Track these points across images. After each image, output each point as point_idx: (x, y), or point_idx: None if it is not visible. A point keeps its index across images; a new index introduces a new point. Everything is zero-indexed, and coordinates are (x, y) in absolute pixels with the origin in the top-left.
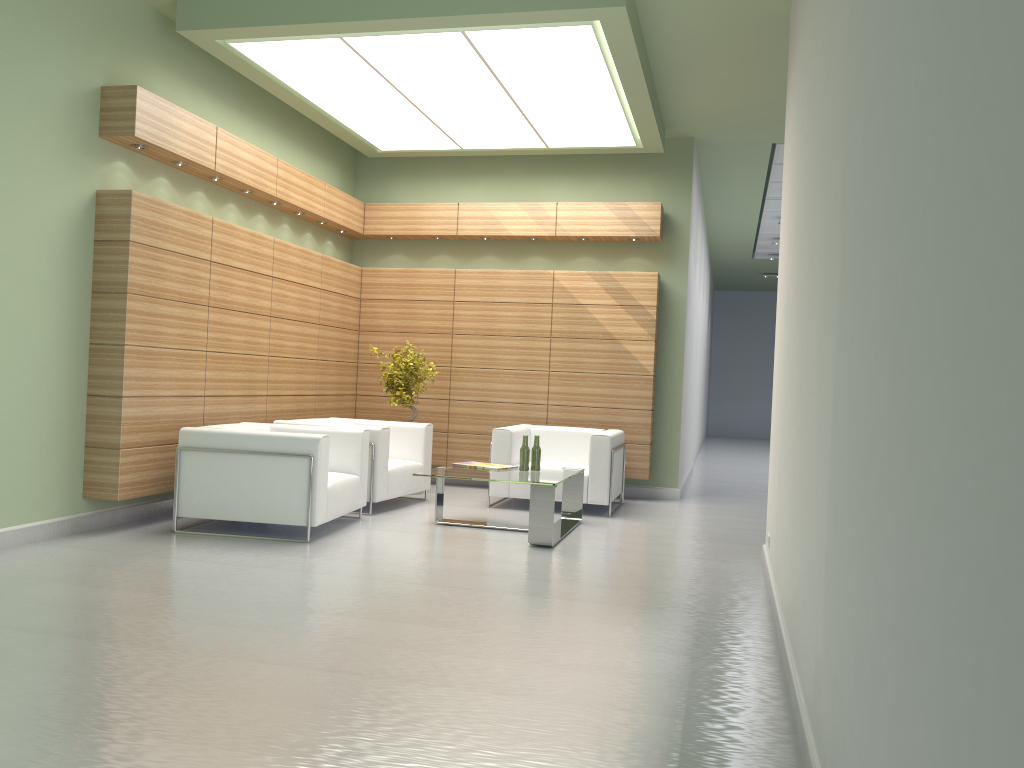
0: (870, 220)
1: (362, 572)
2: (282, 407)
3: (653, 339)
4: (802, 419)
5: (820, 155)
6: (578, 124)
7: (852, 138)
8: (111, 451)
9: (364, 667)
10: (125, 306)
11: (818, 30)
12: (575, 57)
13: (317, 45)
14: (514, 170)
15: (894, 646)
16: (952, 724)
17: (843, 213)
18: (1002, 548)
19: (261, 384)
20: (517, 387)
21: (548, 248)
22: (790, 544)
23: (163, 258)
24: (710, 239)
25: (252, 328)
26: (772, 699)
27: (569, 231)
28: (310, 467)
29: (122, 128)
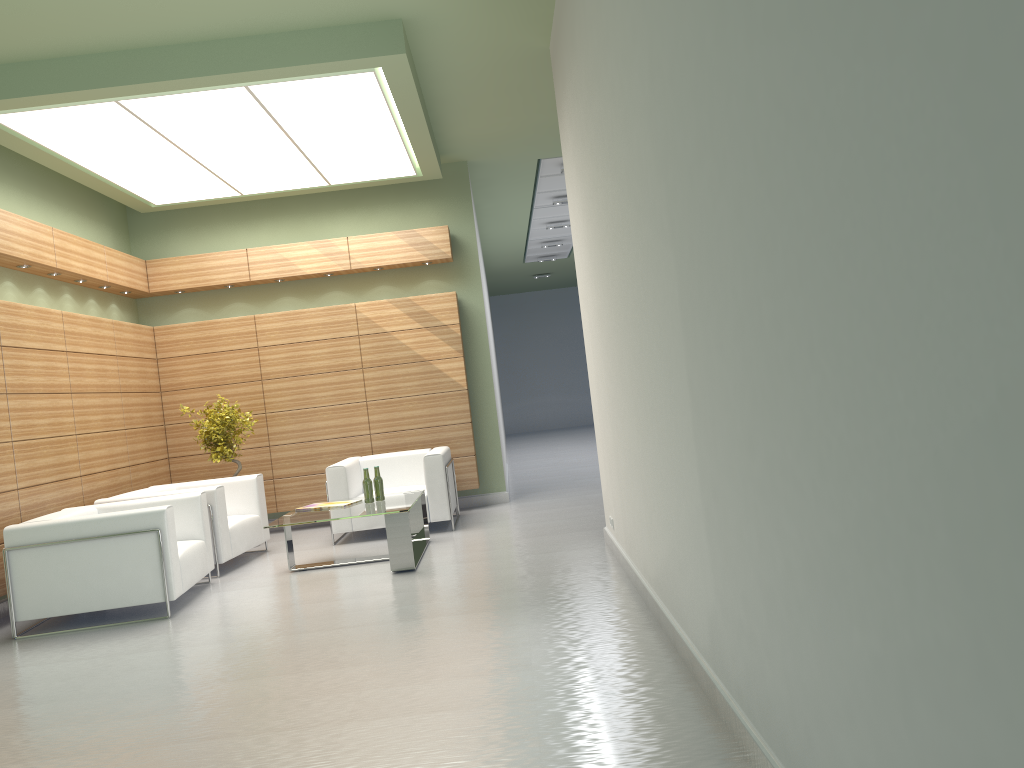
0: (714, 251)
1: (243, 634)
2: (98, 485)
3: (461, 355)
4: (645, 412)
5: (627, 185)
6: (360, 160)
7: (674, 179)
8: None
9: (296, 720)
10: None
11: (601, 75)
12: (357, 101)
13: (89, 110)
14: (297, 209)
15: (812, 582)
16: (889, 623)
17: (674, 240)
18: (917, 494)
19: (73, 465)
20: (337, 422)
21: (344, 282)
22: (648, 522)
23: None
24: (484, 250)
25: (55, 408)
26: (665, 658)
27: (364, 263)
28: (159, 541)
29: None
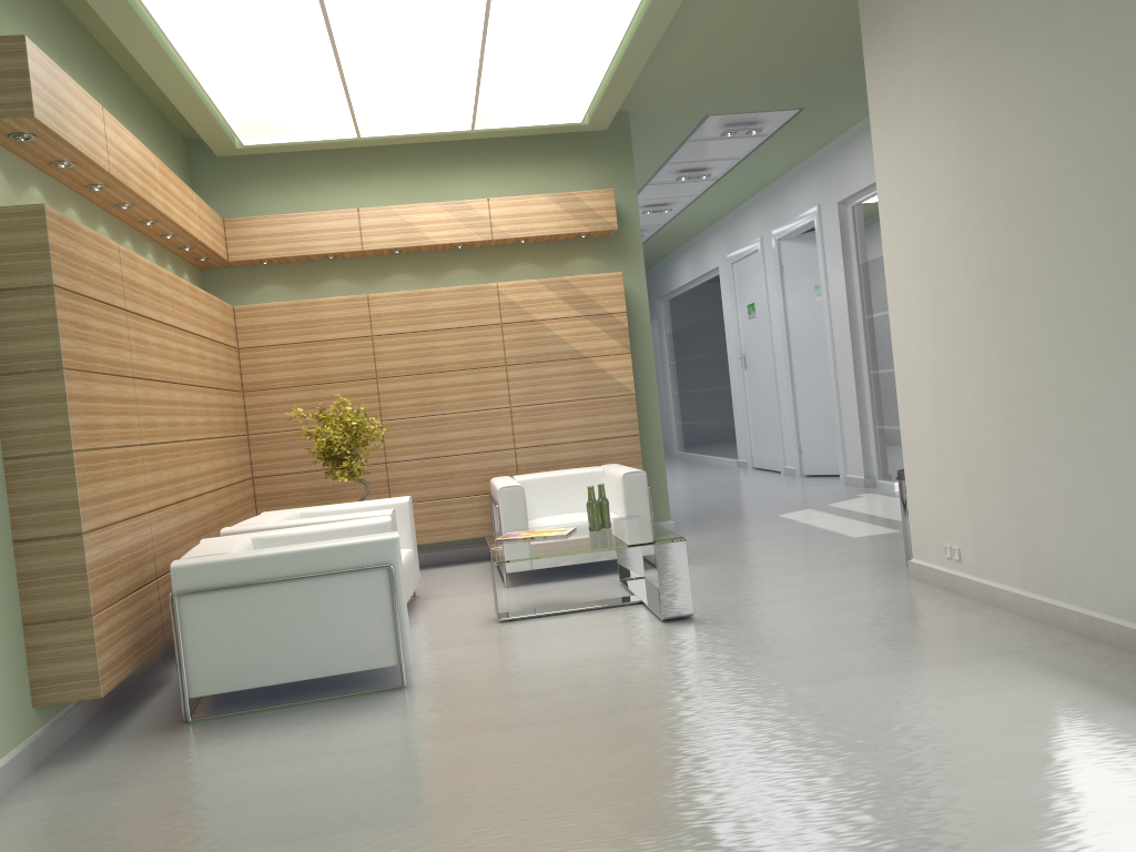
0: None
1: (567, 708)
2: (207, 510)
3: (629, 351)
4: None
5: None
6: (533, 96)
7: None
8: (76, 622)
9: (895, 844)
10: (63, 390)
11: None
12: None
13: None
14: (415, 163)
15: None
16: None
17: None
18: None
19: (188, 482)
20: (473, 433)
21: (474, 257)
22: None
23: (86, 310)
24: None
25: (170, 403)
26: None
27: (509, 232)
28: (392, 581)
29: (8, 105)
